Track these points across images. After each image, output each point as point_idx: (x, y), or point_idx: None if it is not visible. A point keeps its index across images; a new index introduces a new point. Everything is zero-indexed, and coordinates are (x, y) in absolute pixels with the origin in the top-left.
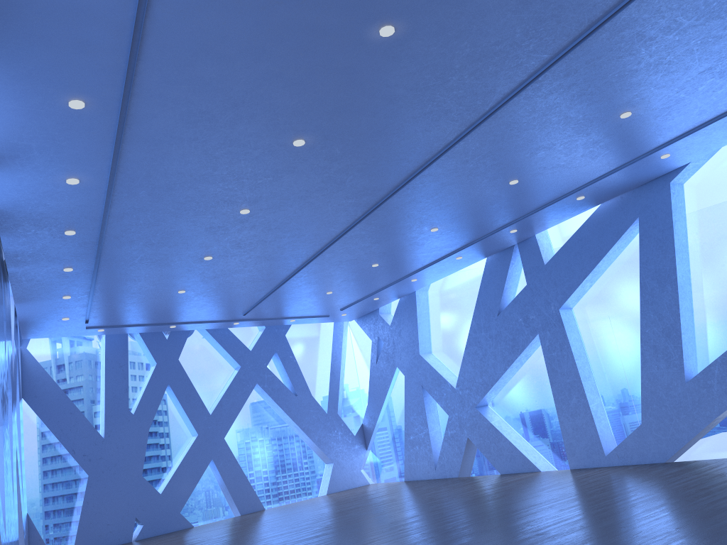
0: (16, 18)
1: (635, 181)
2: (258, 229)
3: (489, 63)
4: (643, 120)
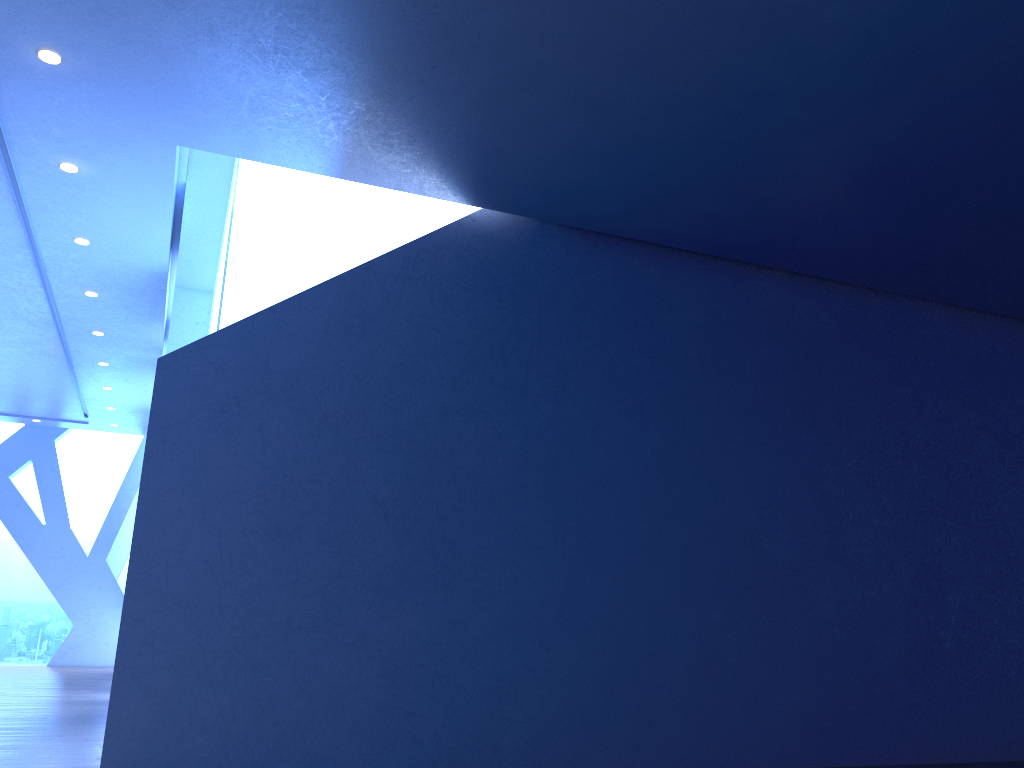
0: None
1: (136, 278)
2: None
3: None
4: None
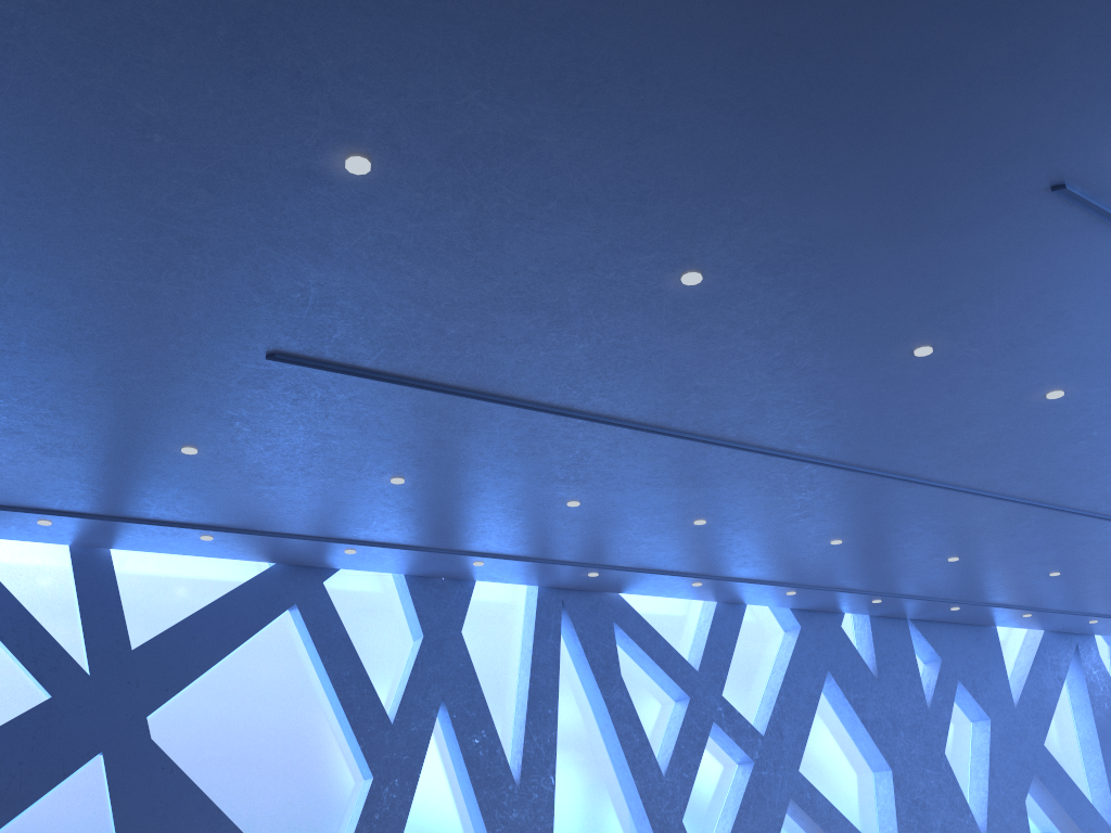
0: (612, 584)
1: None
2: (1017, 555)
3: (790, 487)
4: (1110, 373)
